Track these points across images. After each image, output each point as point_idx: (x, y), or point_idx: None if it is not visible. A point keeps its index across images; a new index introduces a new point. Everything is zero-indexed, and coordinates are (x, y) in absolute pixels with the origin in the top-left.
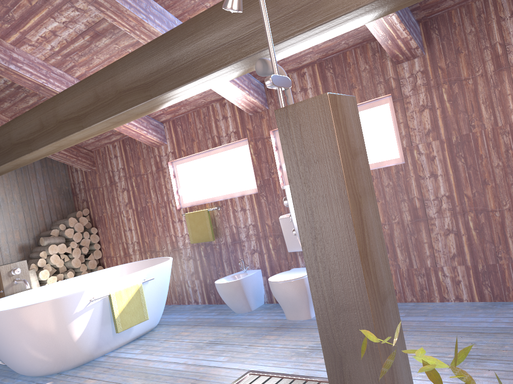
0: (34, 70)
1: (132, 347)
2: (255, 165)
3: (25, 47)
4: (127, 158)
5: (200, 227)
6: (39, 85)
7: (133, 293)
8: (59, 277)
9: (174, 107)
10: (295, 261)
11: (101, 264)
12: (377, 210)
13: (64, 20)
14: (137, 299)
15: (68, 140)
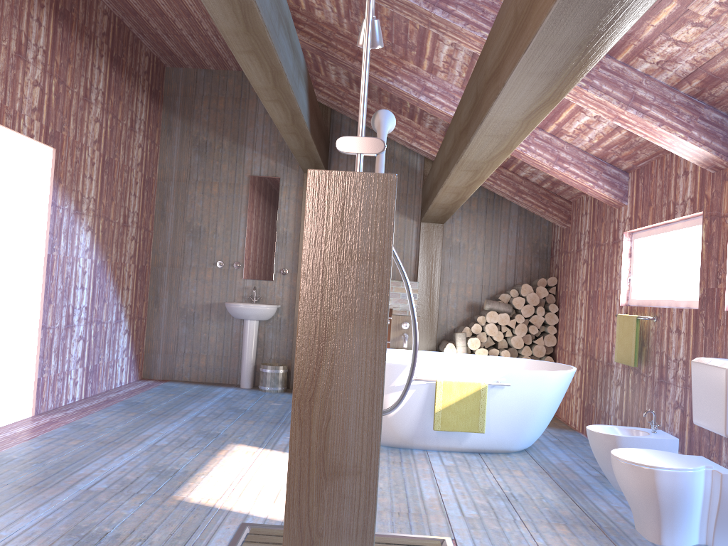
0: (447, 100)
1: (456, 457)
2: (703, 260)
3: (439, 74)
4: (593, 217)
5: (626, 341)
6: (452, 118)
7: (469, 392)
8: (493, 352)
9: (627, 150)
10: (717, 447)
11: (554, 355)
12: (383, 350)
13: (450, 42)
14: (473, 402)
15: (453, 187)
